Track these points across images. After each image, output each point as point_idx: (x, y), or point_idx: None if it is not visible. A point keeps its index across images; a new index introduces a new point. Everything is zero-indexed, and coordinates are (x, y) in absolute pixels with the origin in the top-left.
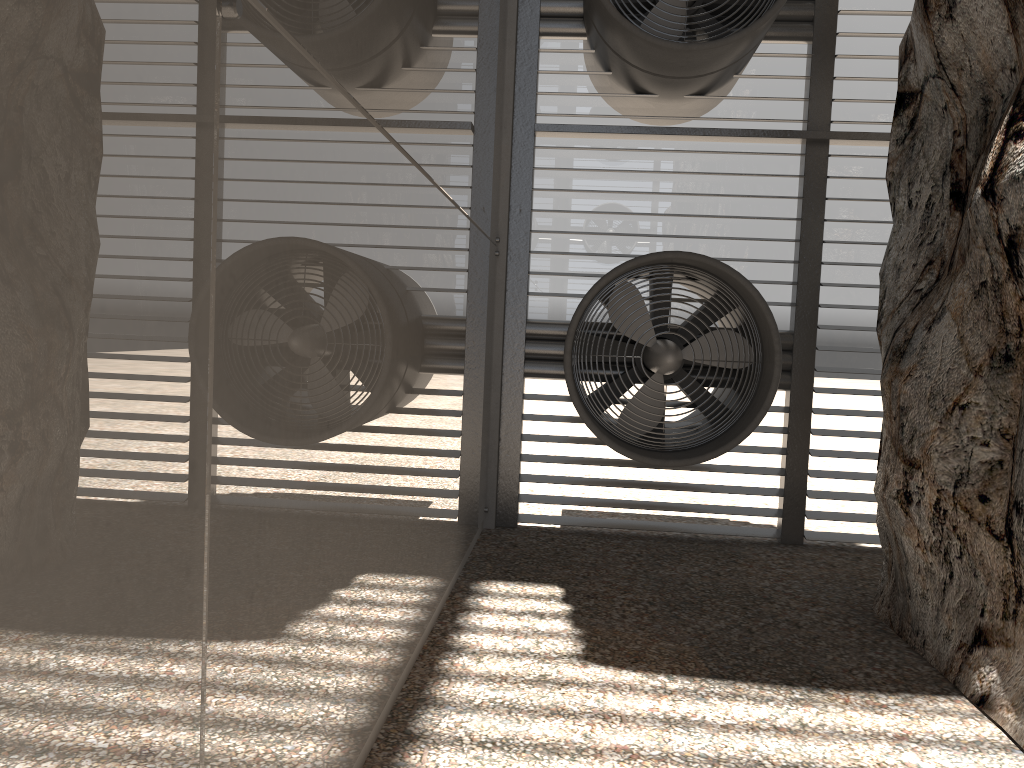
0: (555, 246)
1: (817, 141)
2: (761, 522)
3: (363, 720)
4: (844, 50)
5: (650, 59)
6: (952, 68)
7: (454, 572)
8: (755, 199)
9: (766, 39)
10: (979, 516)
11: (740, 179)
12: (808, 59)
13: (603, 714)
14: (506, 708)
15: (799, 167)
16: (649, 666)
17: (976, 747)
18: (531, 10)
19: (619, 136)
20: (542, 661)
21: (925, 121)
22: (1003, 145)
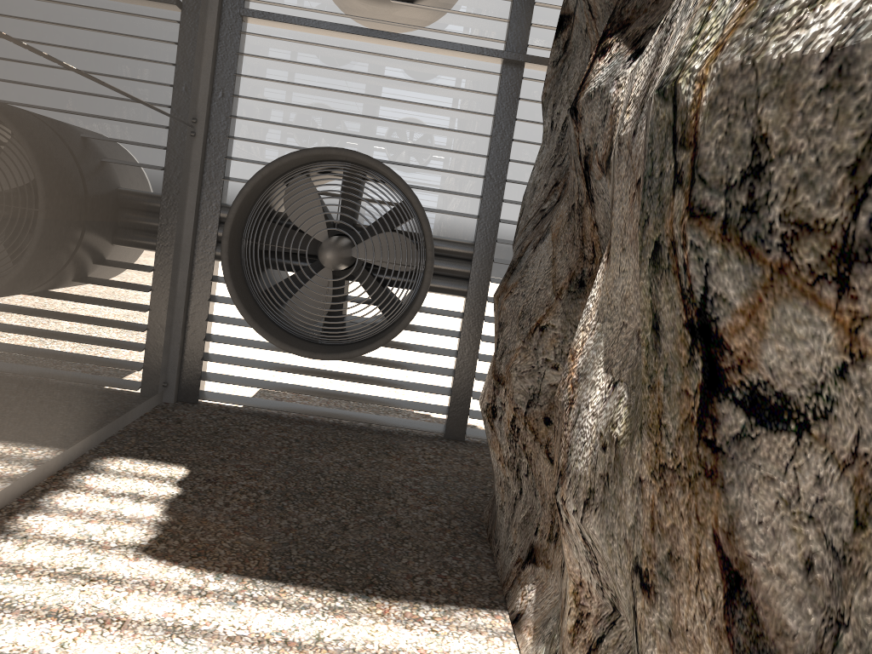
0: (257, 135)
1: (513, 62)
2: (430, 417)
3: None
4: None
5: None
6: None
7: (67, 447)
8: (453, 112)
9: None
10: (542, 438)
11: (441, 91)
12: None
13: (106, 618)
14: None
15: (497, 86)
16: (207, 562)
17: None
18: None
19: (325, 32)
20: (94, 551)
21: (574, 44)
22: (592, 62)
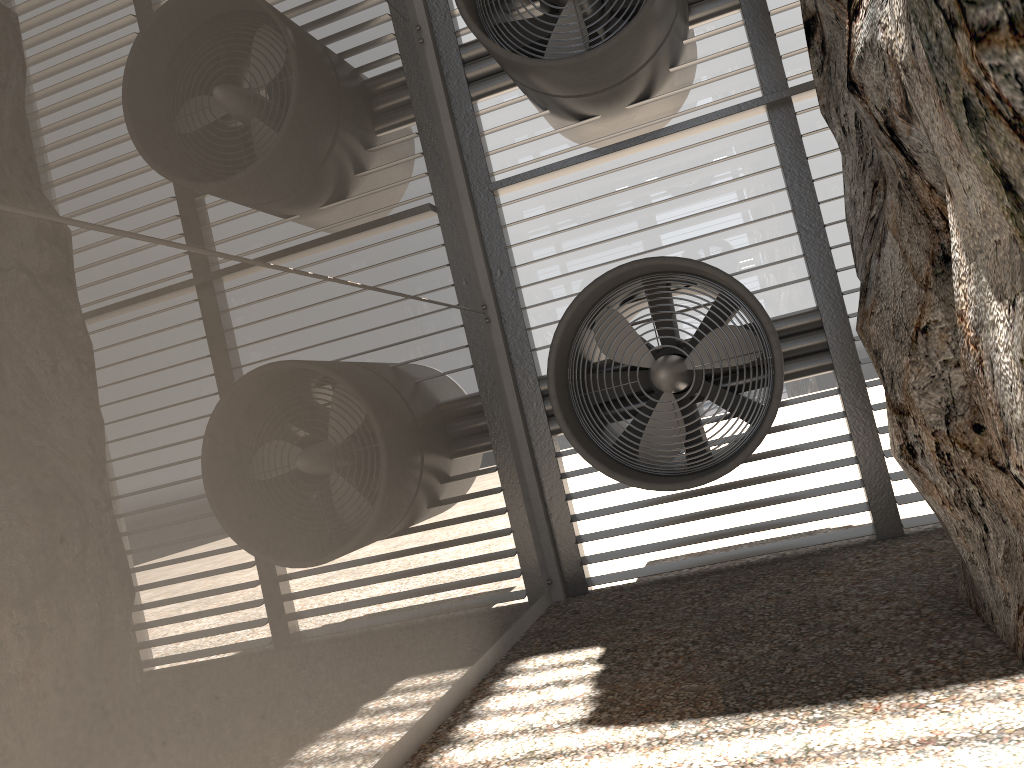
0: (547, 295)
1: (777, 103)
2: (851, 522)
3: None
4: (780, 4)
5: (559, 83)
6: None
7: (478, 657)
8: (735, 183)
9: (694, 23)
10: (980, 450)
11: (713, 169)
12: (744, 26)
13: None
14: None
15: (771, 136)
16: (656, 716)
17: (1023, 735)
18: (457, 80)
19: (575, 168)
20: (539, 735)
21: (830, 40)
22: (849, 29)
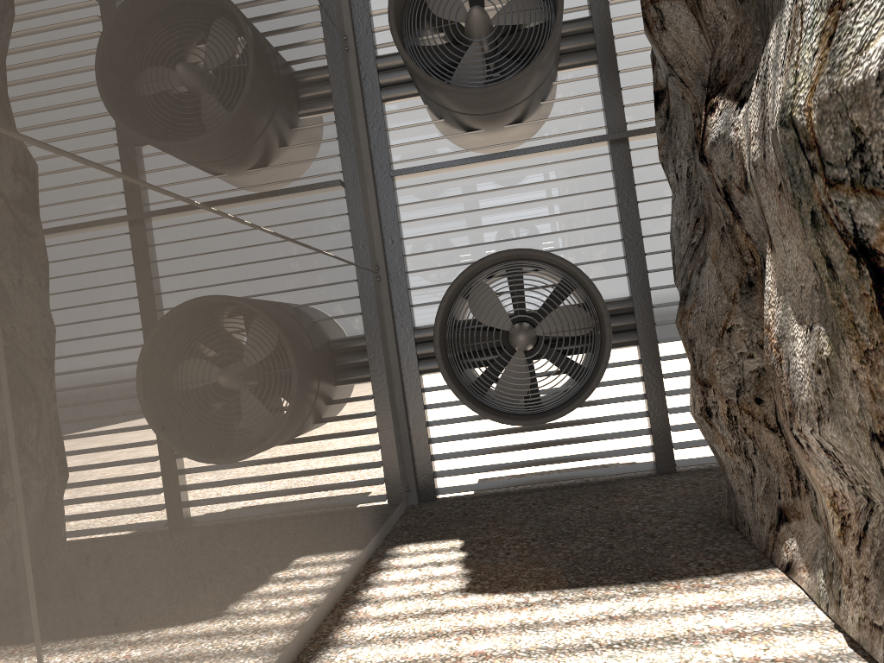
0: (426, 264)
1: (618, 141)
2: (639, 459)
3: (255, 660)
4: (626, 65)
5: (462, 104)
6: (676, 66)
7: (368, 541)
8: (579, 196)
9: (561, 69)
10: (758, 416)
11: (564, 182)
12: (599, 78)
13: (470, 630)
14: (392, 638)
15: (609, 164)
16: (518, 588)
17: (775, 605)
18: (372, 84)
19: (459, 167)
20: (431, 598)
21: (674, 110)
22: (705, 119)
